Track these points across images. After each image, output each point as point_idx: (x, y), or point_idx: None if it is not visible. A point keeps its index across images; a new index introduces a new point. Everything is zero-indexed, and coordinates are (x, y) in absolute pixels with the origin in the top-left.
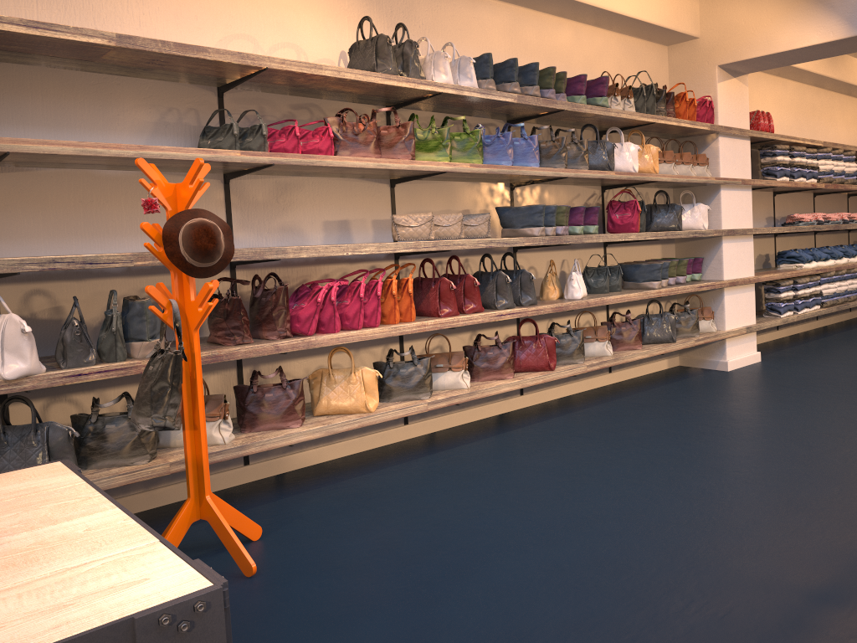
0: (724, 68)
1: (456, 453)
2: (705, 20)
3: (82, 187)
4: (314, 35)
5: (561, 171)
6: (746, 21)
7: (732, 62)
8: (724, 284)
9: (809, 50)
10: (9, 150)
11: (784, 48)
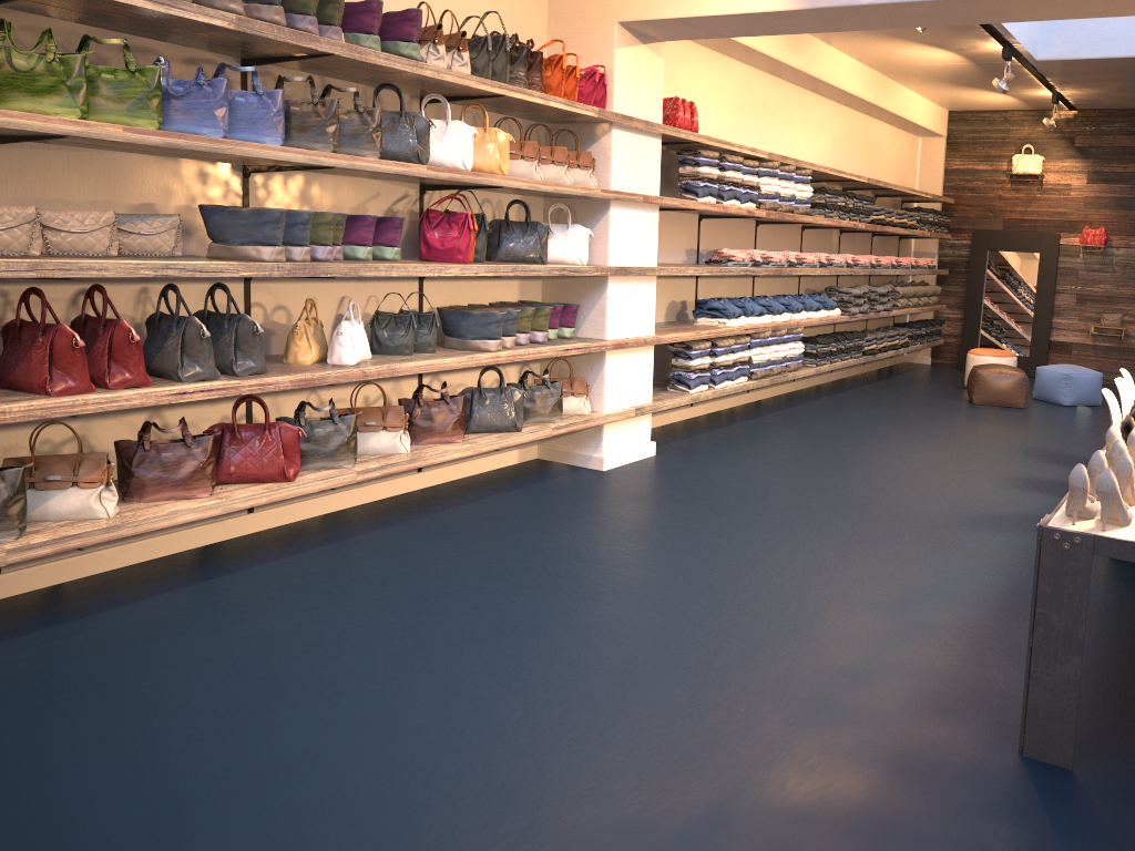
0: (628, 27)
1: (77, 631)
2: None
3: None
4: None
5: (324, 156)
6: None
7: (639, 20)
8: (605, 346)
9: (745, 20)
10: None
11: (710, 12)
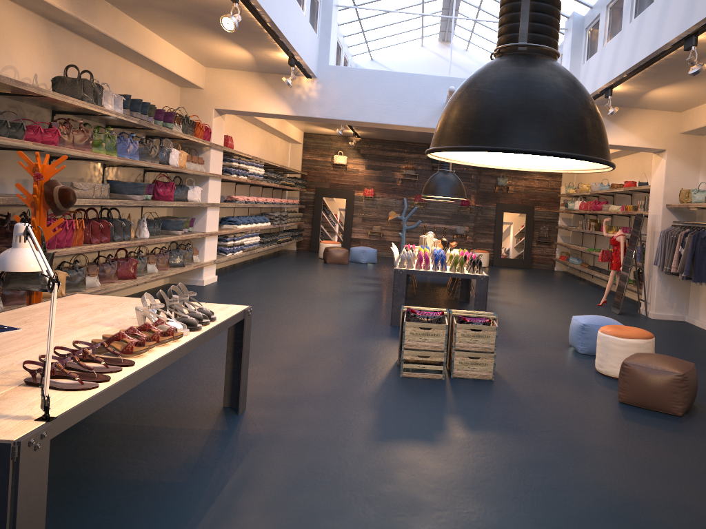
0: (217, 110)
1: None
2: (209, 80)
3: None
4: (24, 62)
5: (151, 164)
6: (235, 89)
7: (224, 109)
8: (207, 234)
9: (268, 114)
10: None
11: (256, 111)
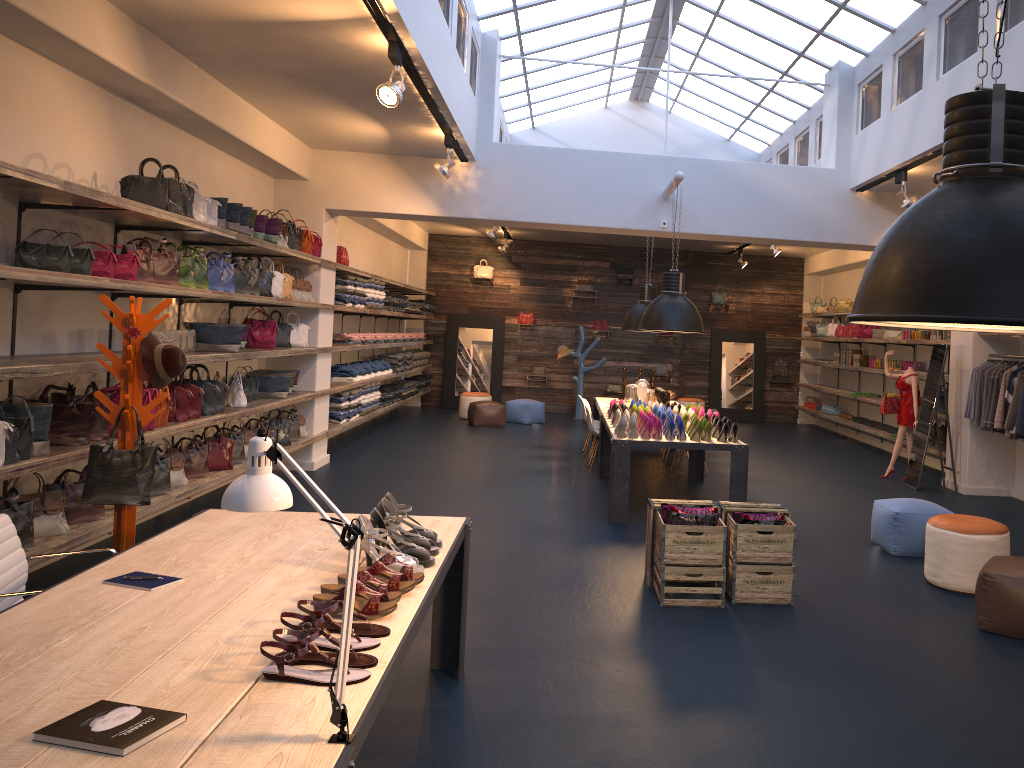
0: (328, 210)
1: None
2: (316, 167)
3: None
4: (80, 157)
5: (252, 297)
6: (356, 180)
7: (340, 209)
8: (318, 394)
9: (404, 215)
10: (7, 276)
11: (388, 211)
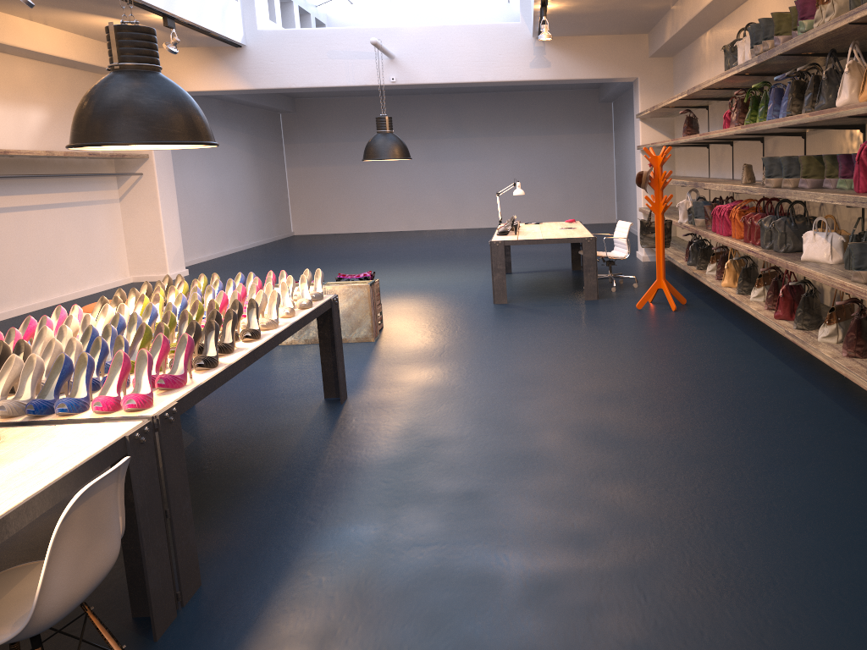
0: None
1: (742, 341)
2: None
3: (742, 148)
4: None
5: (775, 121)
6: None
7: None
8: None
9: None
10: (679, 142)
11: None
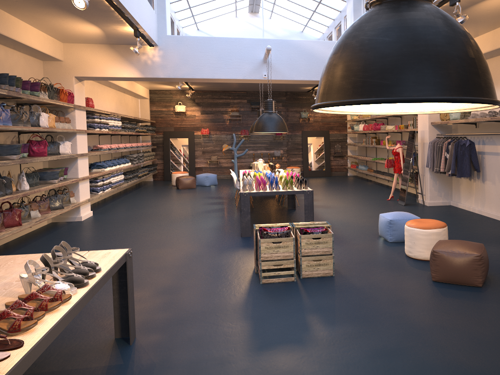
0: (76, 77)
1: None
2: (67, 53)
3: None
4: None
5: (24, 127)
6: (91, 59)
7: (83, 76)
8: (80, 179)
9: (121, 78)
10: None
11: (110, 76)
